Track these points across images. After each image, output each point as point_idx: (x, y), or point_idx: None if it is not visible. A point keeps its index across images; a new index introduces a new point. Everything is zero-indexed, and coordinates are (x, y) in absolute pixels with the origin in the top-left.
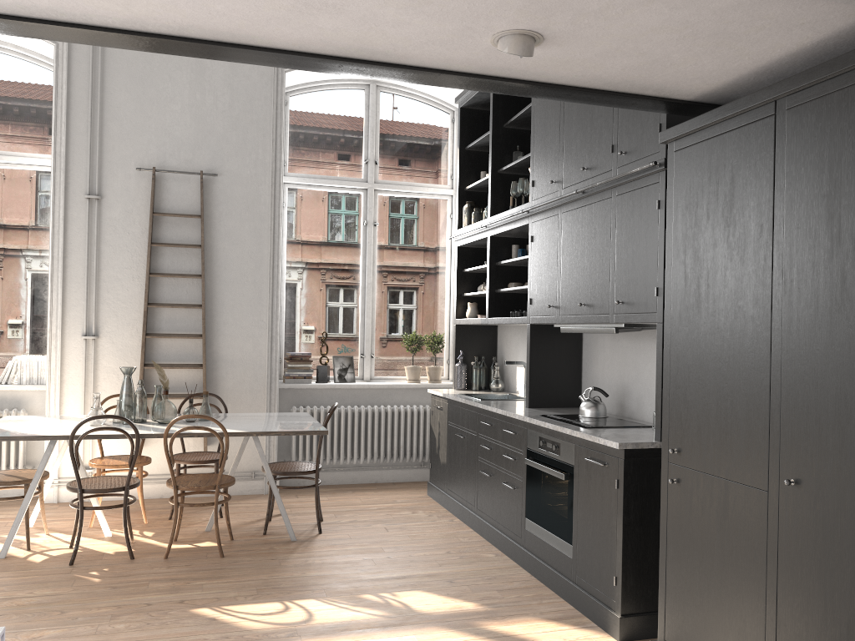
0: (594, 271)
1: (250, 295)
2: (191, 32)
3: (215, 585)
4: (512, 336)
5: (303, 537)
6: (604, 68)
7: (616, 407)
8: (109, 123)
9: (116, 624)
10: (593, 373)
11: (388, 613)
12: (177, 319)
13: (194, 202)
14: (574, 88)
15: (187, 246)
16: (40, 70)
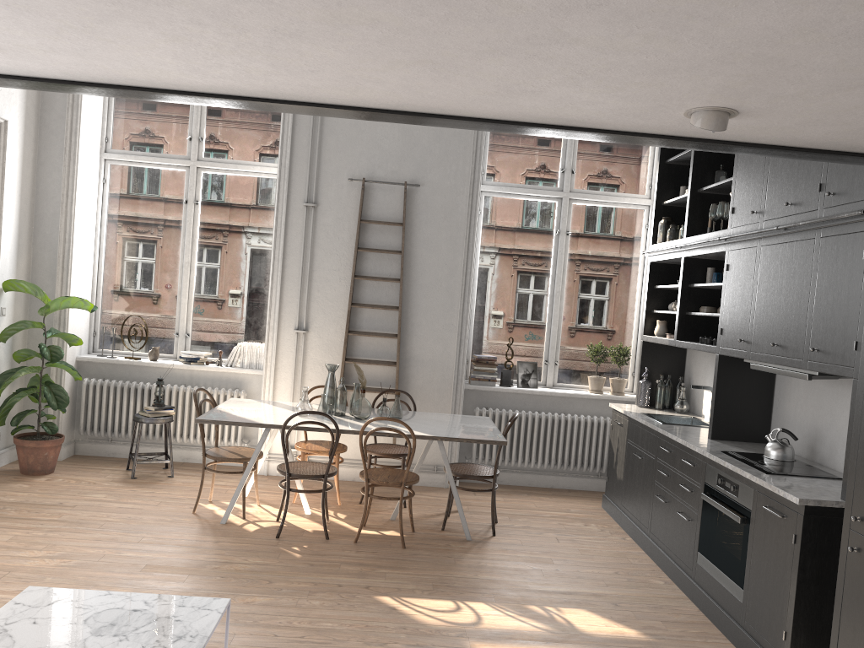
0: (790, 312)
1: (442, 300)
2: (406, 108)
3: (396, 575)
4: (701, 358)
5: (477, 538)
6: (805, 133)
7: (806, 450)
8: (327, 137)
9: (312, 600)
10: (784, 410)
11: (551, 628)
12: (376, 319)
13: (397, 210)
14: (772, 147)
15: (388, 252)
16: None
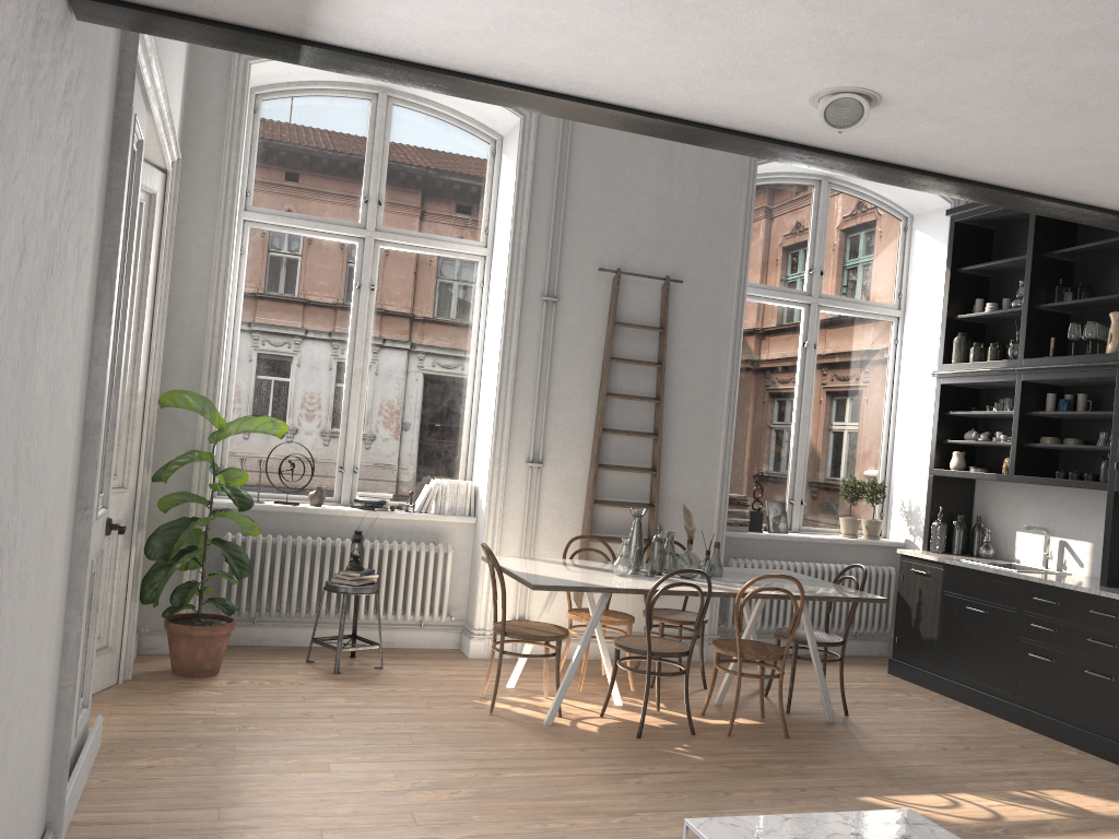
0: None
1: (703, 425)
2: None
3: (835, 771)
4: (1007, 495)
5: (836, 719)
6: None
7: None
8: (571, 213)
9: (806, 810)
10: None
11: (1069, 814)
12: (625, 448)
13: (653, 311)
14: None
15: (647, 364)
16: (474, 140)
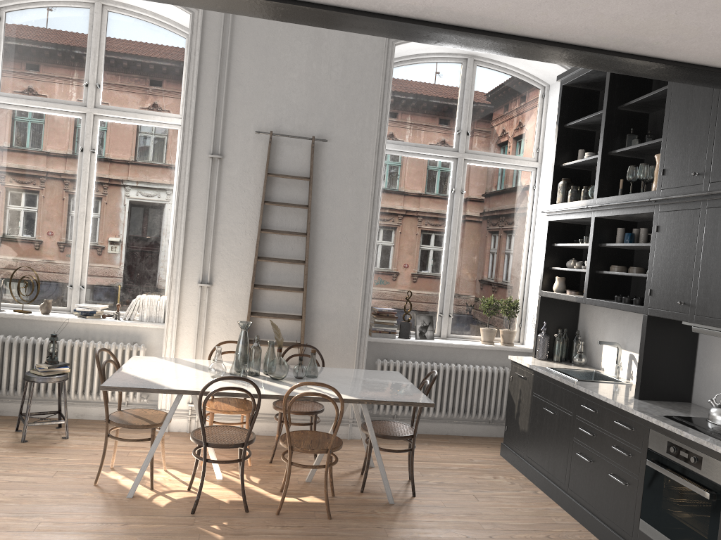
0: None
1: (348, 255)
2: (433, 15)
3: None
4: (599, 313)
5: (399, 500)
6: None
7: None
8: (234, 89)
9: None
10: (711, 371)
11: None
12: (281, 272)
13: (304, 165)
14: None
15: (296, 206)
16: (173, 36)
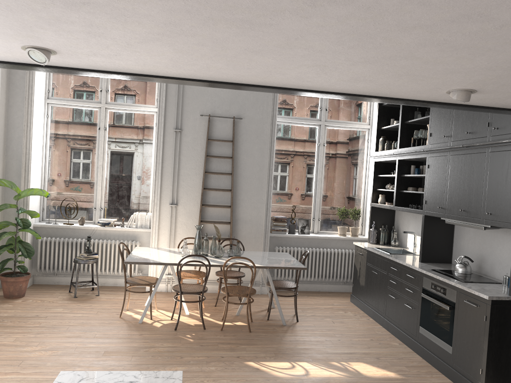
0: (471, 192)
1: (256, 185)
2: (287, 86)
3: (252, 349)
4: (405, 215)
5: (289, 323)
6: (504, 101)
7: (476, 267)
8: (187, 90)
9: (210, 367)
10: (460, 245)
11: (348, 374)
12: (217, 197)
13: (229, 133)
14: (482, 107)
15: (225, 158)
16: None
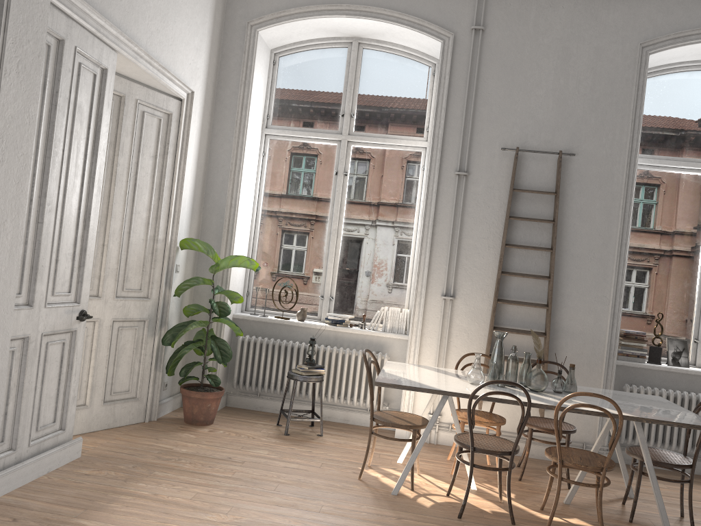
0: None
1: (594, 271)
2: None
3: None
4: None
5: None
6: None
7: None
8: (480, 108)
9: None
10: None
11: None
12: (524, 288)
13: (550, 180)
14: None
15: (541, 221)
16: (420, 66)
